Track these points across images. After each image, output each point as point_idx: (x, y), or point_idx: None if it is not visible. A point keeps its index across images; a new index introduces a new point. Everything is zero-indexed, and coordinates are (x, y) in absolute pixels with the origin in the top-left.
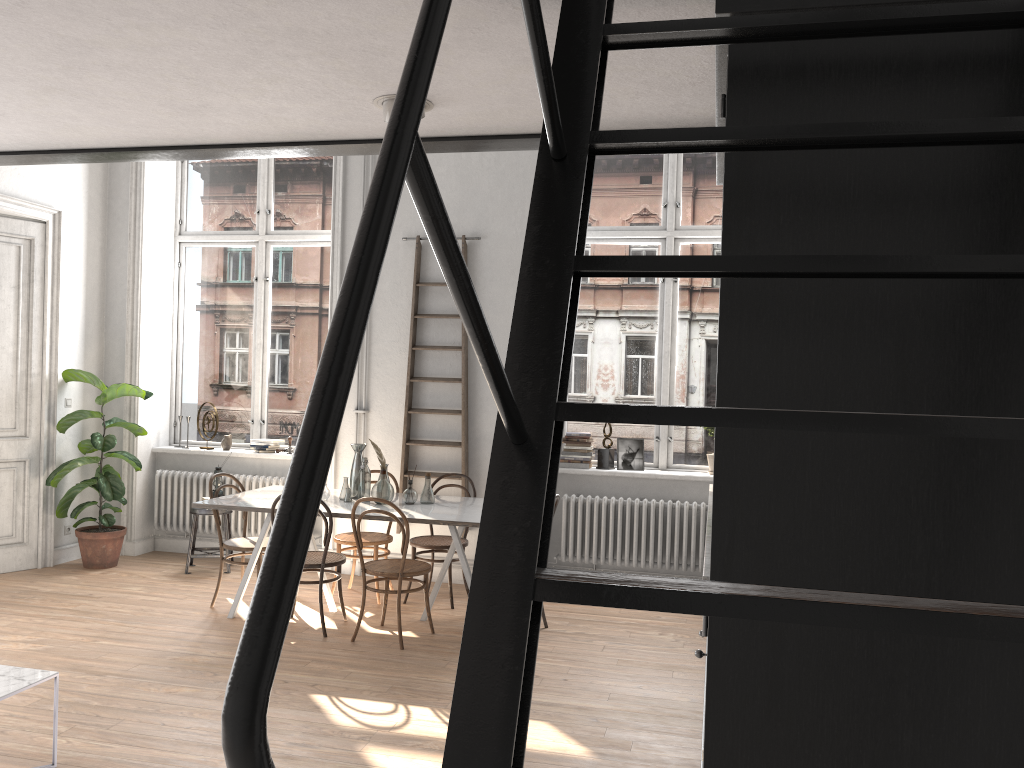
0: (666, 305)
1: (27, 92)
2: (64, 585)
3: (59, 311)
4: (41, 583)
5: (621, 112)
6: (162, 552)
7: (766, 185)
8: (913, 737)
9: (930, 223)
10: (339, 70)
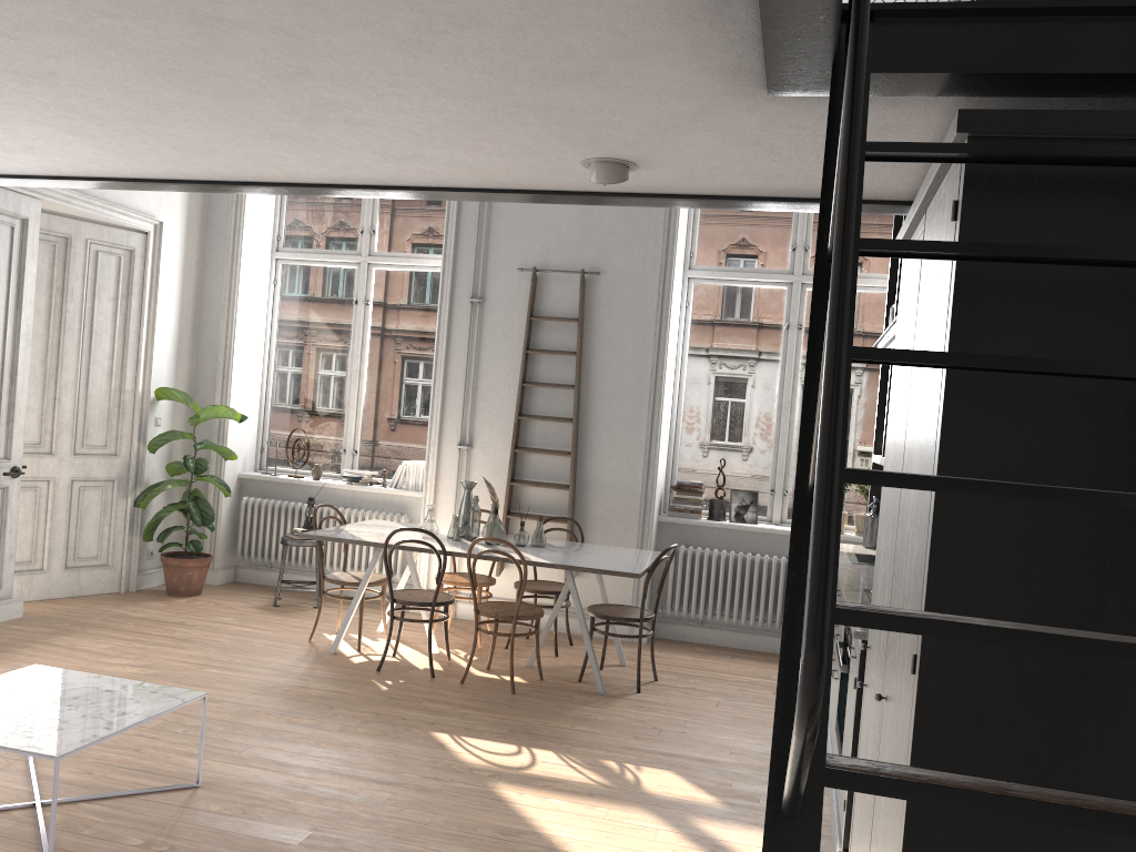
0: (789, 353)
1: (253, 136)
2: (153, 611)
3: (155, 326)
4: (129, 608)
5: (815, 183)
6: (243, 583)
7: (992, 284)
8: (1096, 768)
9: (1135, 326)
10: (564, 137)
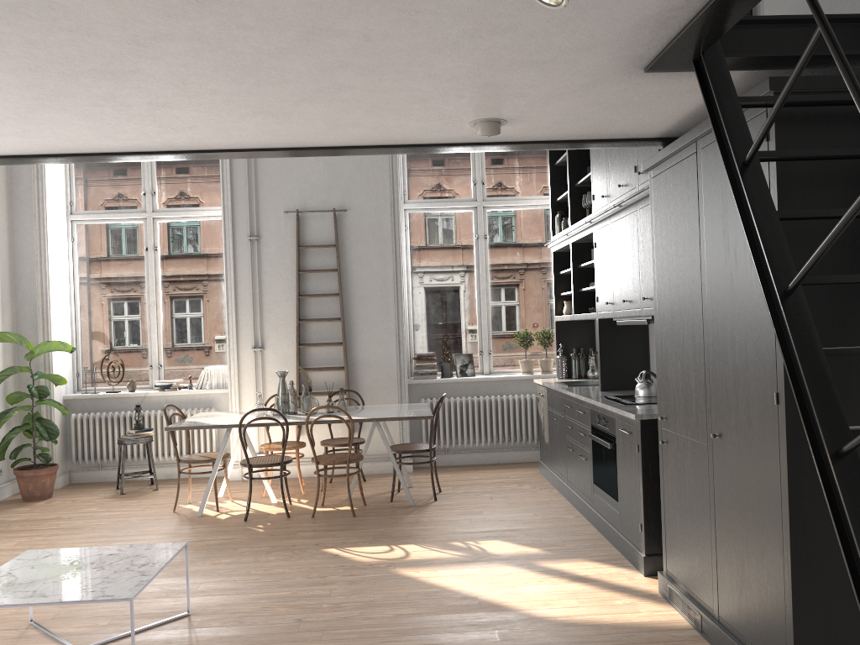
0: (481, 255)
1: (242, 114)
2: (25, 514)
3: None
4: (2, 515)
5: (609, 129)
6: (79, 483)
7: (796, 175)
8: None
9: None
10: (479, 105)
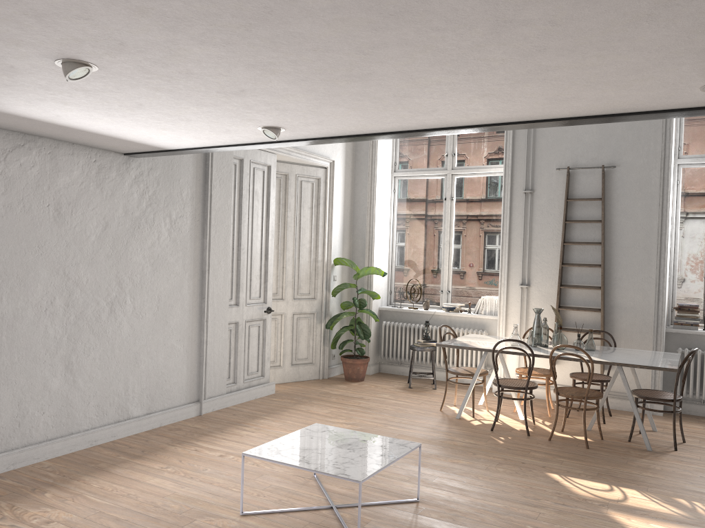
0: None
1: (469, 97)
2: (342, 390)
3: (332, 222)
4: (328, 388)
5: None
6: (384, 373)
7: None
8: None
9: None
10: (704, 70)
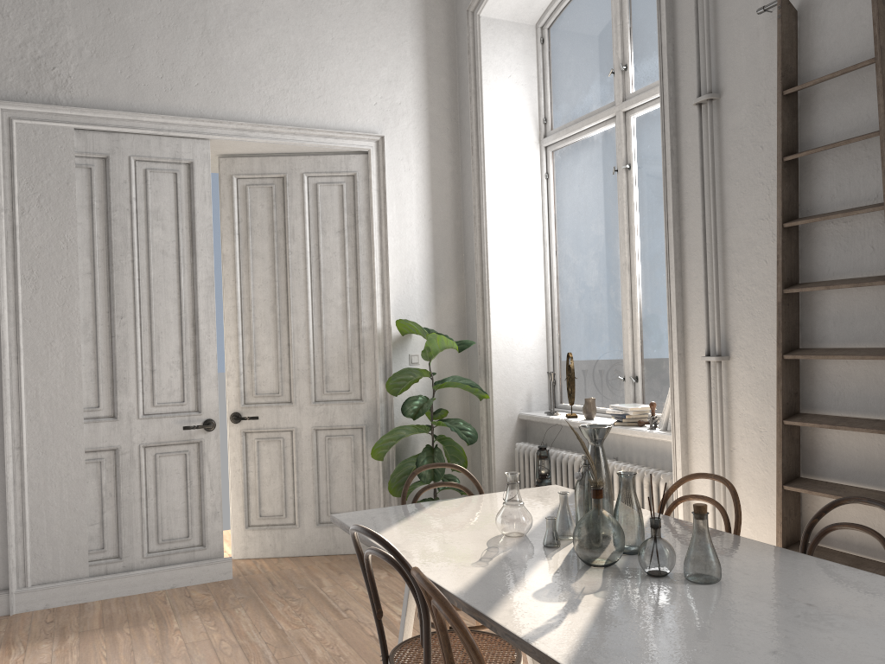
0: None
1: None
2: (353, 586)
3: (388, 253)
4: (342, 578)
5: None
6: None
7: None
8: None
9: None
10: None
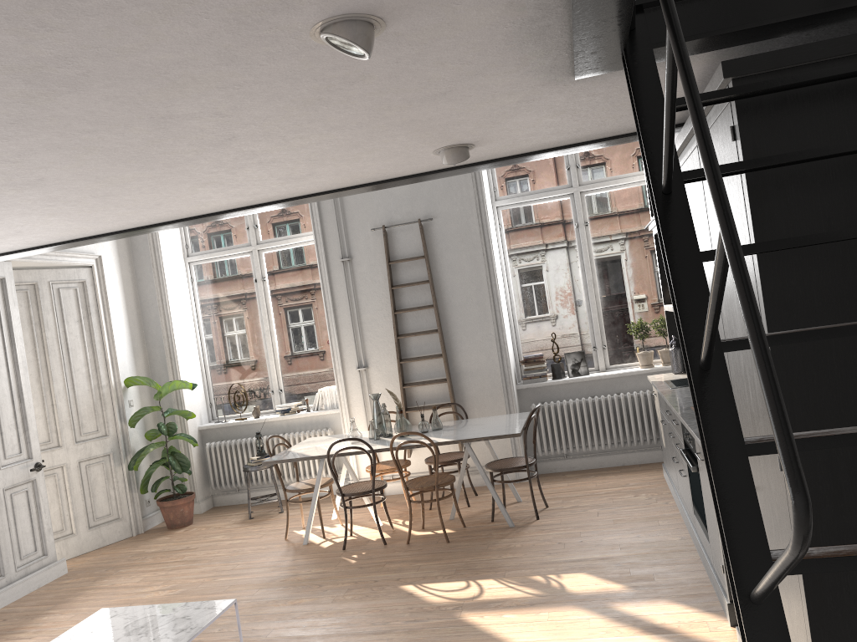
0: (583, 244)
1: (189, 187)
2: (162, 544)
3: (113, 333)
4: (144, 546)
5: (604, 128)
6: (221, 506)
7: (774, 180)
8: None
9: None
10: (422, 138)
